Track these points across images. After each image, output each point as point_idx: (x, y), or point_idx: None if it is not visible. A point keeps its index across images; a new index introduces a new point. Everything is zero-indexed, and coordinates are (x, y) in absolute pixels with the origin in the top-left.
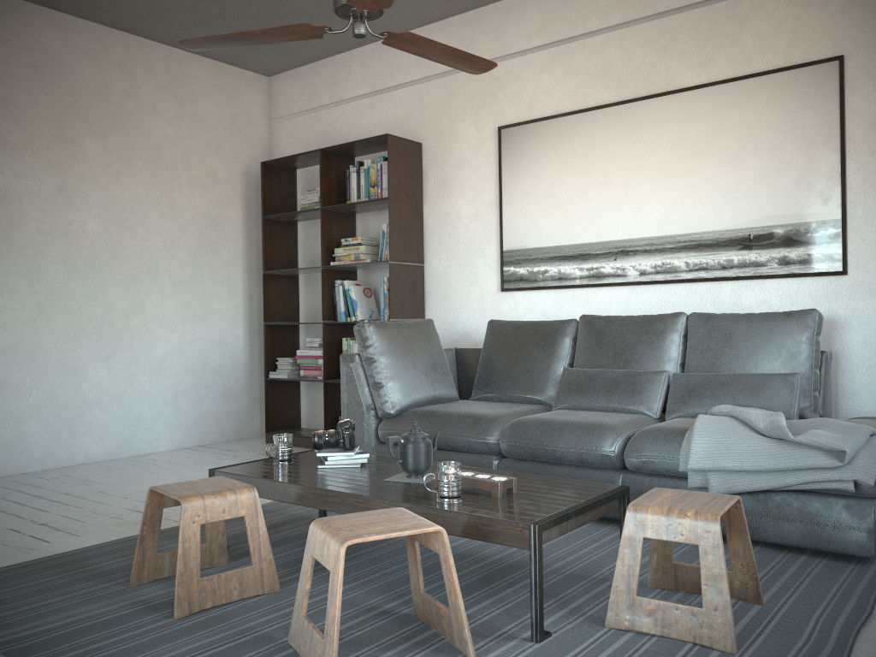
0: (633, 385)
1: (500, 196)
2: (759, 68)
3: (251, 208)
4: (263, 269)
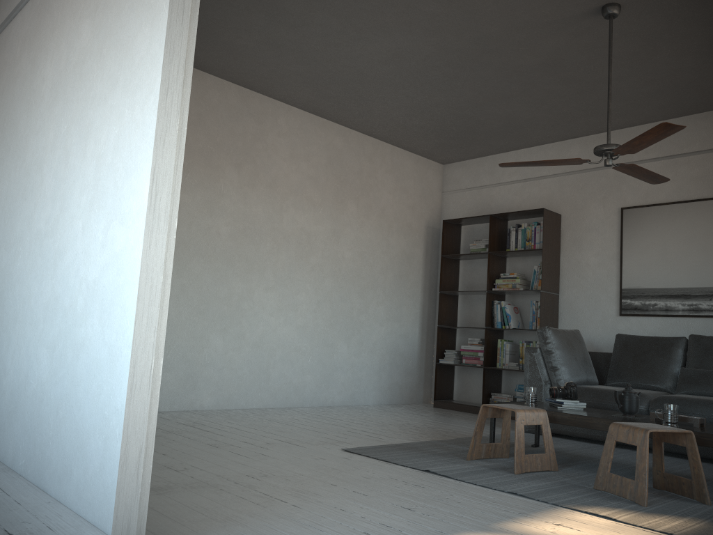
0: None
1: (620, 252)
2: None
3: (428, 249)
4: (439, 289)
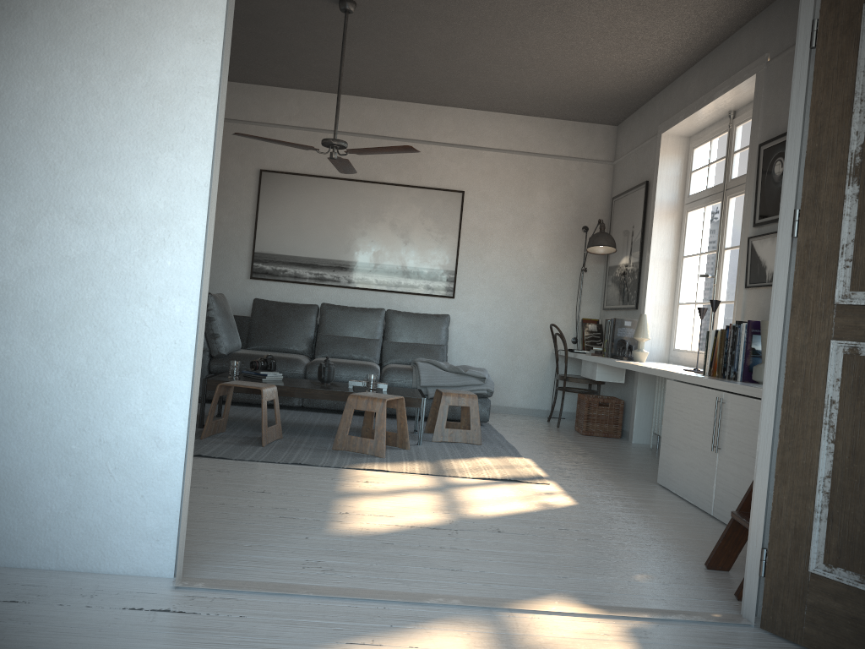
0: (365, 346)
1: (256, 215)
2: (425, 184)
3: None
4: None
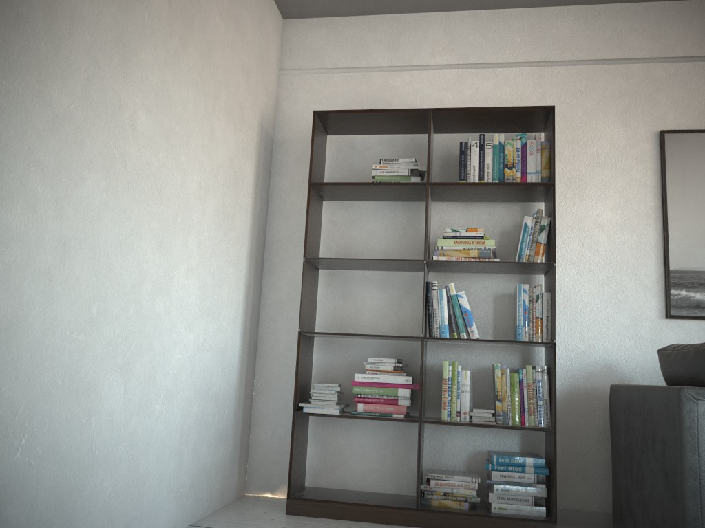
0: None
1: (665, 207)
2: None
3: (259, 171)
4: (304, 253)
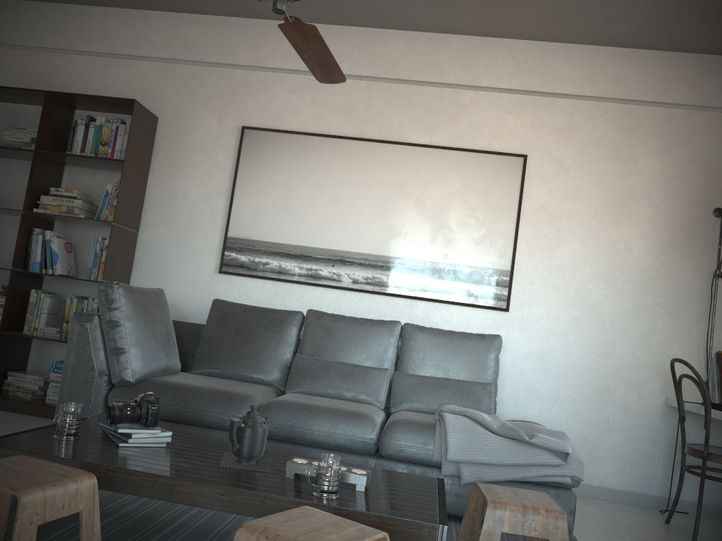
0: (363, 378)
1: (233, 187)
2: (468, 146)
3: None
4: None
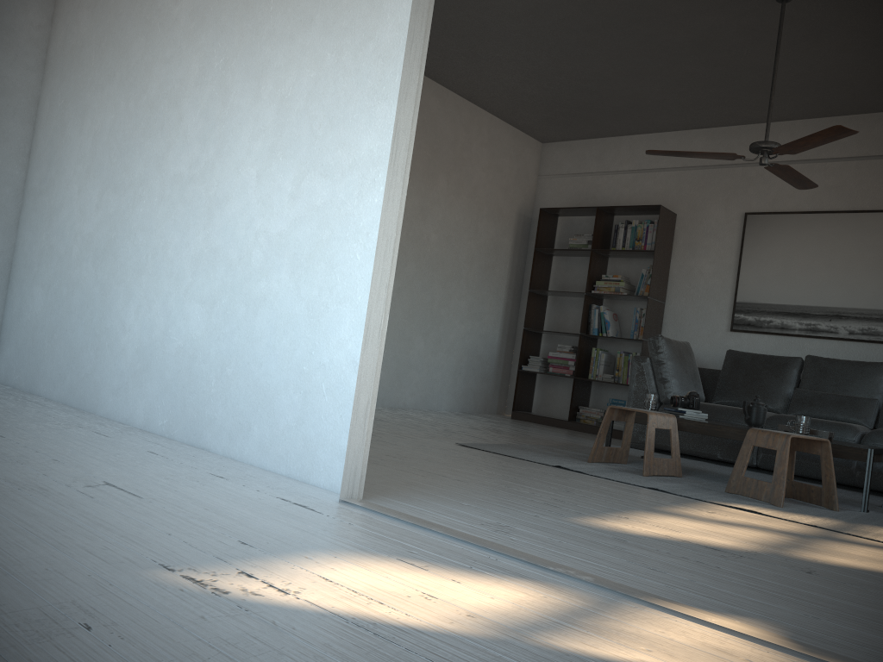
0: (853, 405)
1: (739, 262)
2: None
3: (517, 240)
4: (529, 287)
